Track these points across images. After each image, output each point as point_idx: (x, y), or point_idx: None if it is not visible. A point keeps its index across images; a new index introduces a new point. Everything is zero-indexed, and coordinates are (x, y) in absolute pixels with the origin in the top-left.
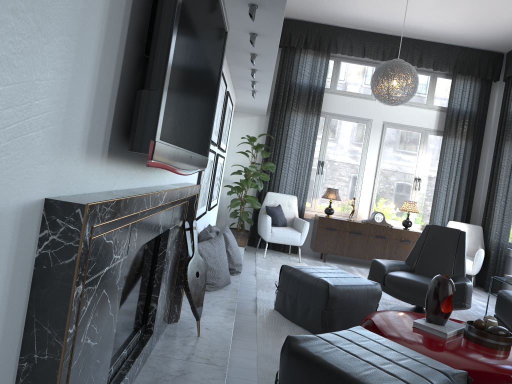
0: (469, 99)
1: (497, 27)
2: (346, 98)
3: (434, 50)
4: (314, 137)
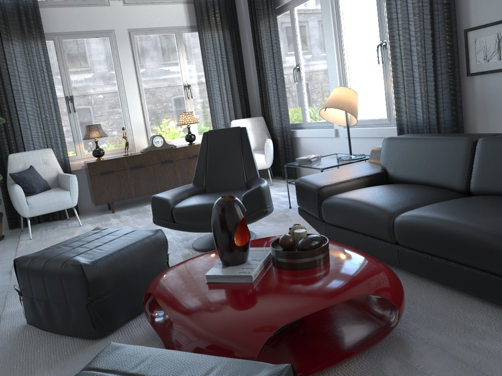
0: None
1: None
2: (72, 9)
3: None
4: (47, 68)
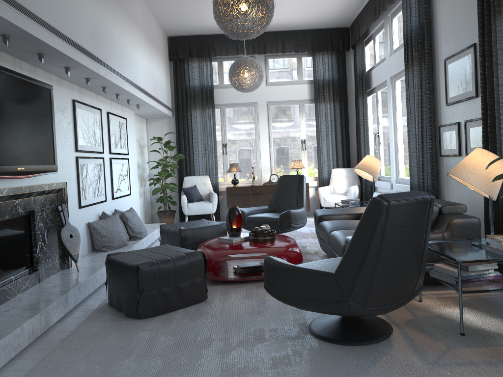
0: (329, 70)
1: (326, 12)
2: (233, 89)
3: (293, 37)
4: (213, 126)
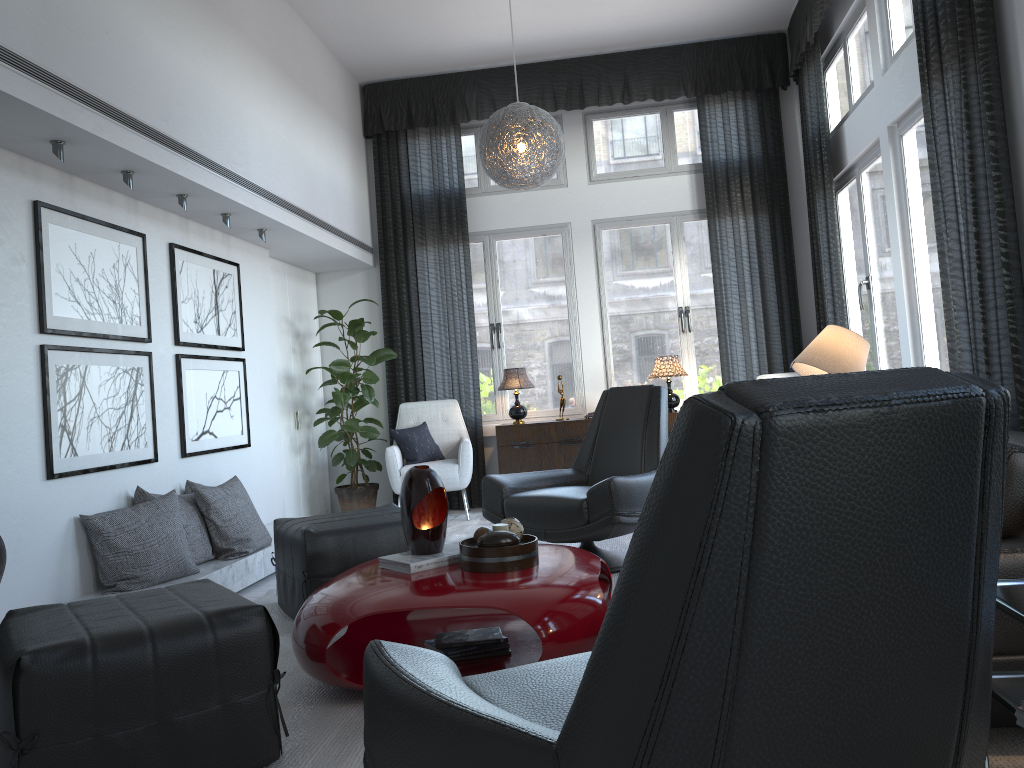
0: (739, 136)
1: None
2: (513, 196)
3: (648, 64)
4: (466, 282)
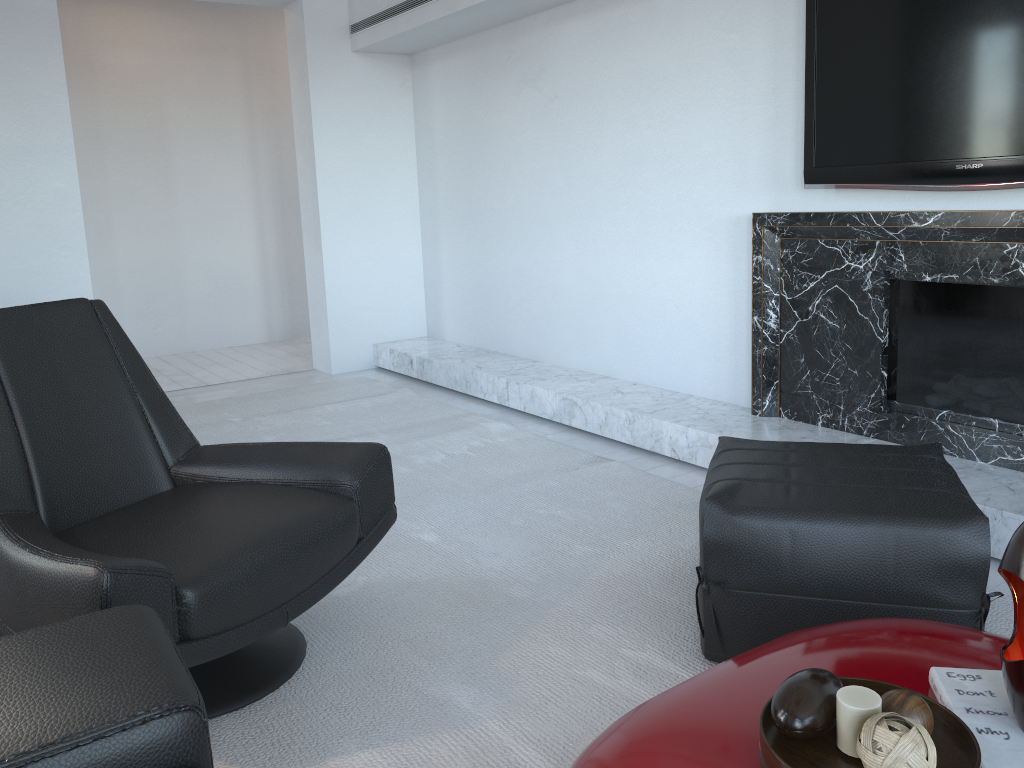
0: None
1: None
2: None
3: None
4: None
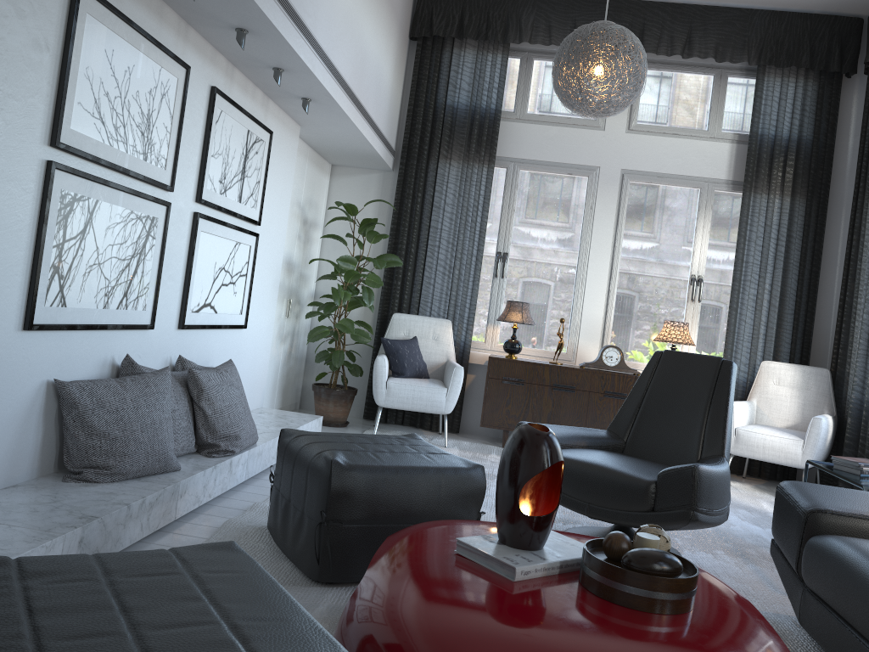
0: (794, 115)
1: None
2: (547, 128)
3: (716, 22)
4: (483, 205)
